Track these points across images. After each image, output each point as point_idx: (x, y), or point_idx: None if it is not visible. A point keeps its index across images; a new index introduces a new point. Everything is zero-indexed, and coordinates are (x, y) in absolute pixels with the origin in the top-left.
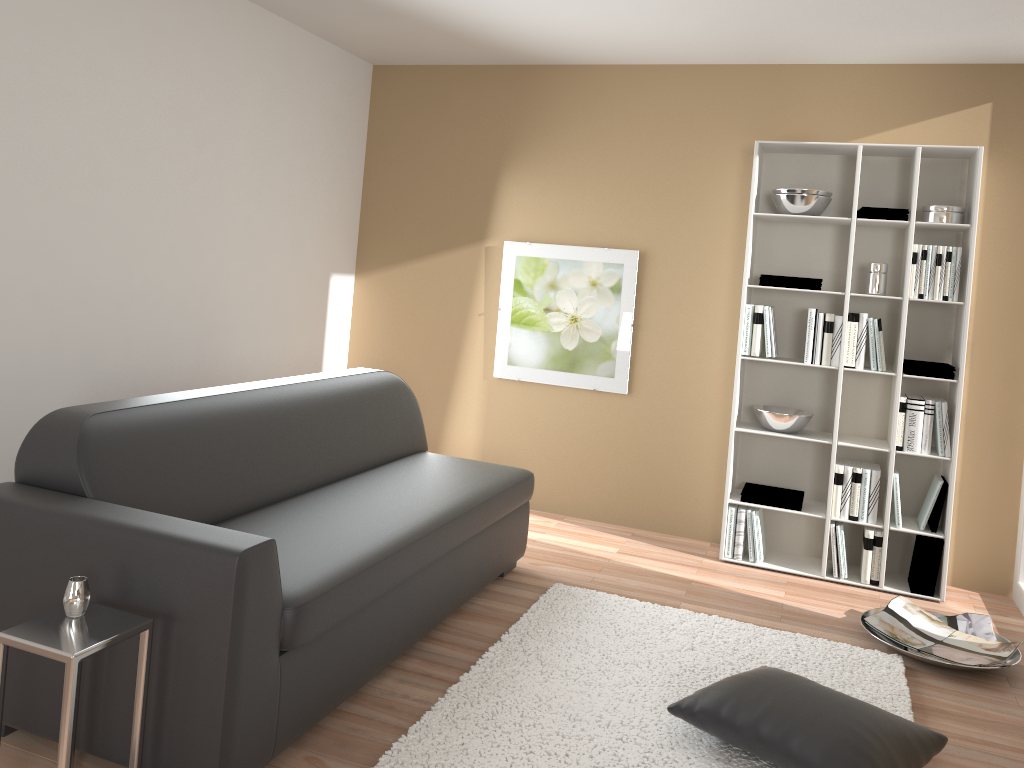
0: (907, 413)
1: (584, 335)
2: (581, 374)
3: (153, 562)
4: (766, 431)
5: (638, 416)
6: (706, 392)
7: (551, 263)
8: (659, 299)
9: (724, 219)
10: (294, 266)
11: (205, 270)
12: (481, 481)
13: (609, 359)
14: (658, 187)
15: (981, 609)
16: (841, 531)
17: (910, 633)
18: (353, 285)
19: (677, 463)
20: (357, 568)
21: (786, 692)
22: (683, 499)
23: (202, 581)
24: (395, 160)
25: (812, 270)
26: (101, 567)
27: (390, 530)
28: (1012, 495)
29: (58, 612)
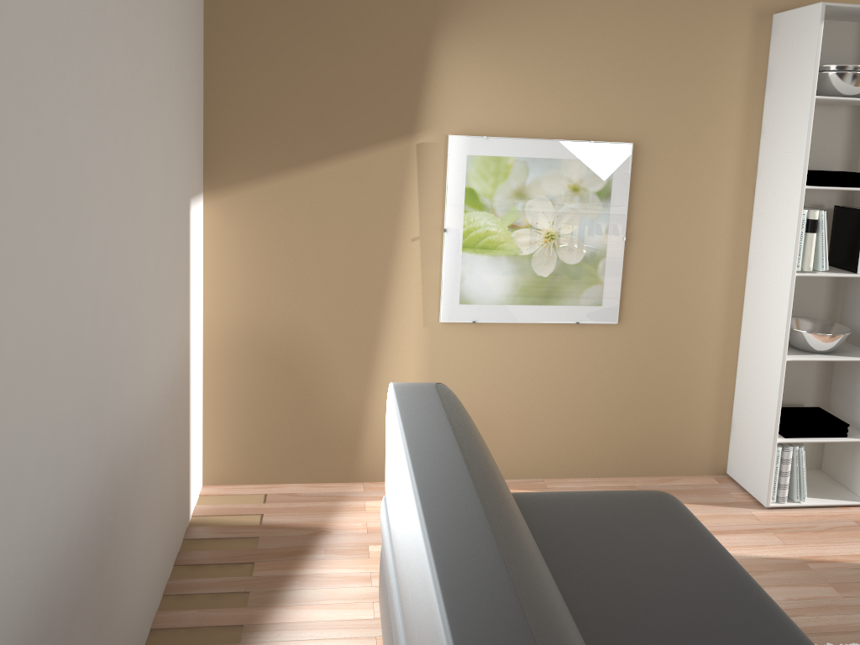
0: None
1: (564, 256)
2: (560, 305)
3: None
4: (810, 354)
5: (629, 347)
6: (707, 310)
7: (518, 164)
8: (654, 203)
9: (731, 100)
10: (166, 203)
11: (93, 258)
12: (709, 563)
13: (596, 283)
14: (652, 59)
15: None
16: None
17: None
18: (202, 210)
19: (674, 395)
20: None
21: None
22: (680, 434)
23: None
24: (259, 12)
25: (824, 159)
26: None
27: None
28: None
29: None
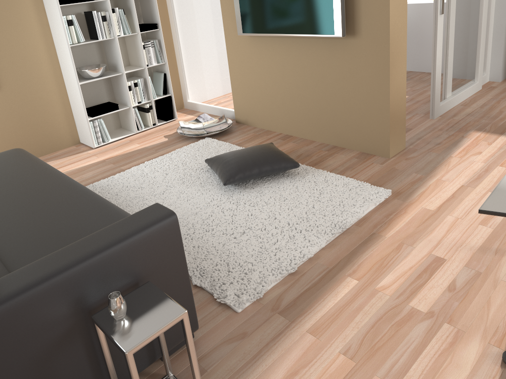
0: (146, 49)
1: None
2: None
3: (124, 258)
4: (91, 79)
5: (9, 100)
6: (43, 72)
7: None
8: None
9: None
10: None
11: None
12: (24, 161)
13: None
14: None
15: (187, 115)
16: (137, 110)
17: (195, 130)
18: None
19: (42, 116)
20: (122, 210)
21: (247, 154)
22: (52, 132)
23: (161, 242)
24: None
25: None
26: (85, 291)
27: (78, 195)
28: (175, 70)
29: (109, 325)
